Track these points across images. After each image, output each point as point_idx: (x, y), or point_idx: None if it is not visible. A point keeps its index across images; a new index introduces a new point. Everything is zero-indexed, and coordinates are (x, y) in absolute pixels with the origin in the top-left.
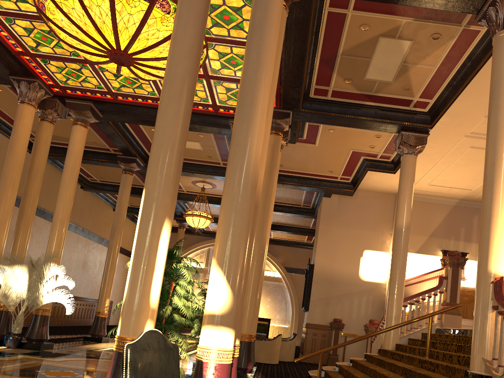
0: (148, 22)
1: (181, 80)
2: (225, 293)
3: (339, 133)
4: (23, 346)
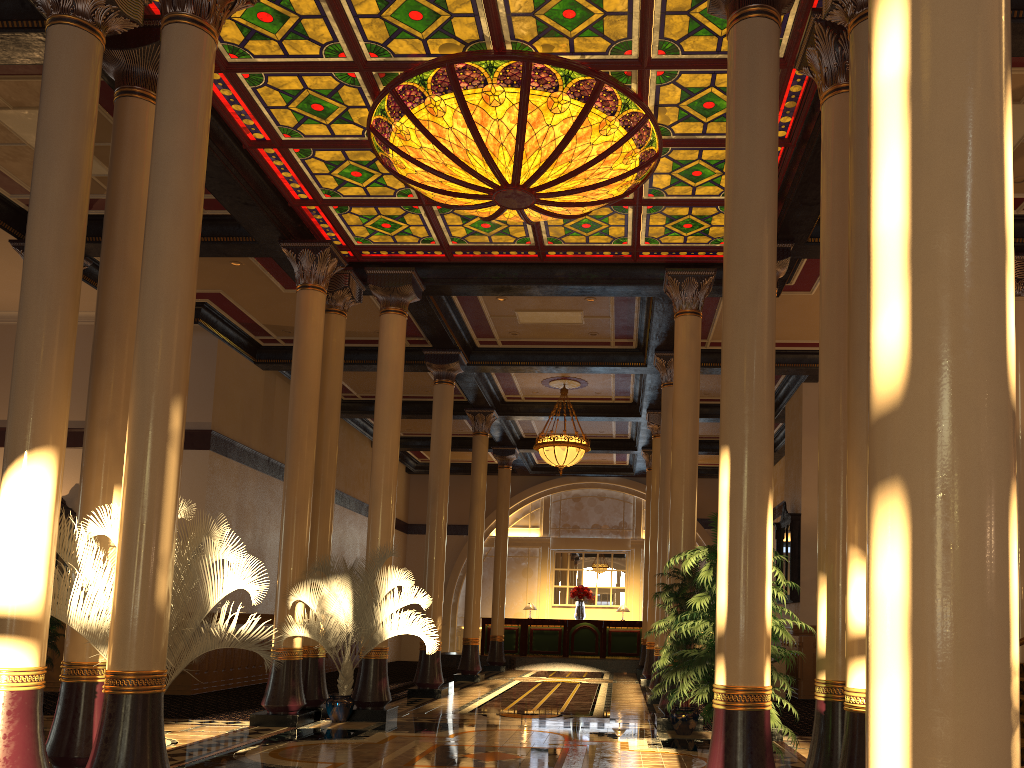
0: (578, 134)
1: (763, 261)
2: None
3: None
4: (356, 717)
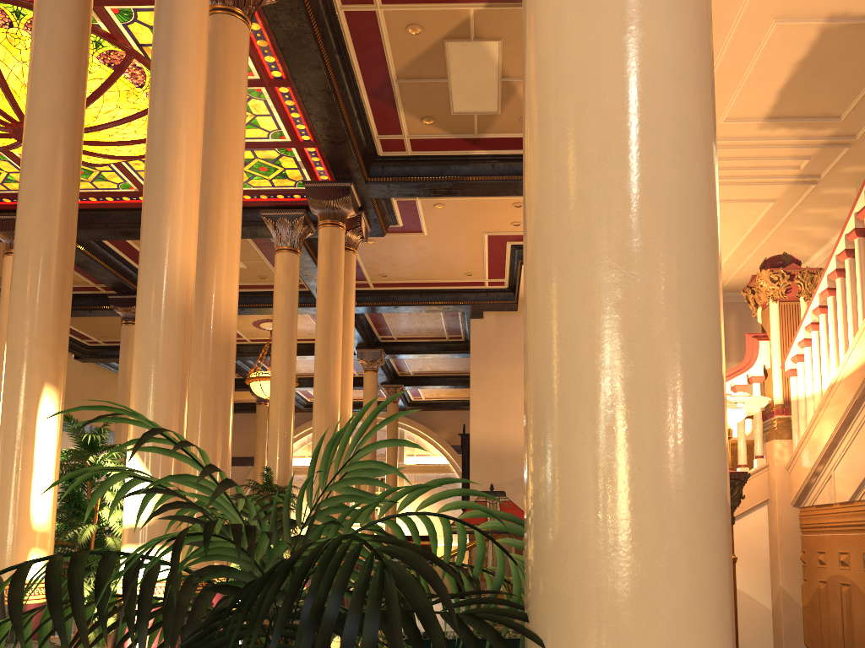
0: None
1: (46, 161)
2: None
3: (454, 209)
4: None
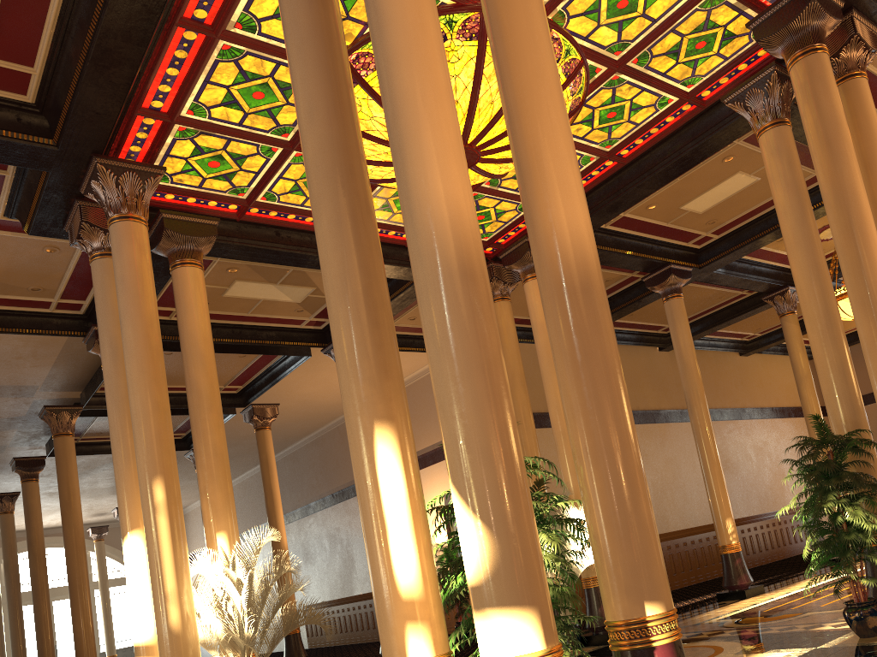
0: None
1: (317, 168)
2: (473, 533)
3: None
4: (587, 642)
